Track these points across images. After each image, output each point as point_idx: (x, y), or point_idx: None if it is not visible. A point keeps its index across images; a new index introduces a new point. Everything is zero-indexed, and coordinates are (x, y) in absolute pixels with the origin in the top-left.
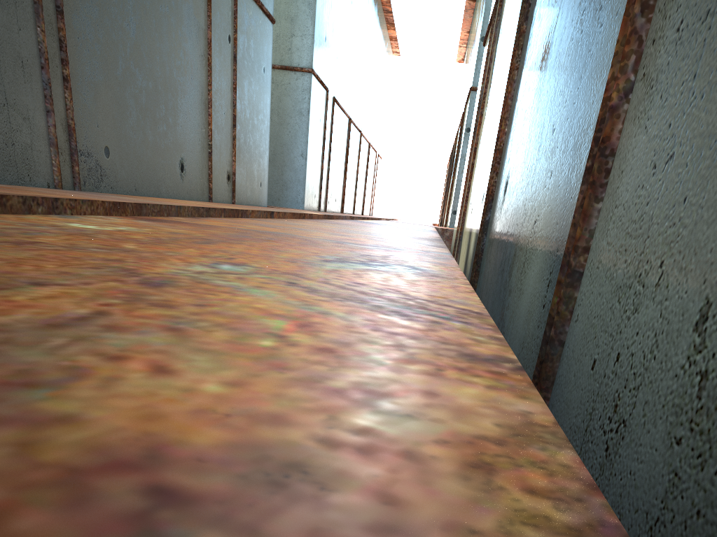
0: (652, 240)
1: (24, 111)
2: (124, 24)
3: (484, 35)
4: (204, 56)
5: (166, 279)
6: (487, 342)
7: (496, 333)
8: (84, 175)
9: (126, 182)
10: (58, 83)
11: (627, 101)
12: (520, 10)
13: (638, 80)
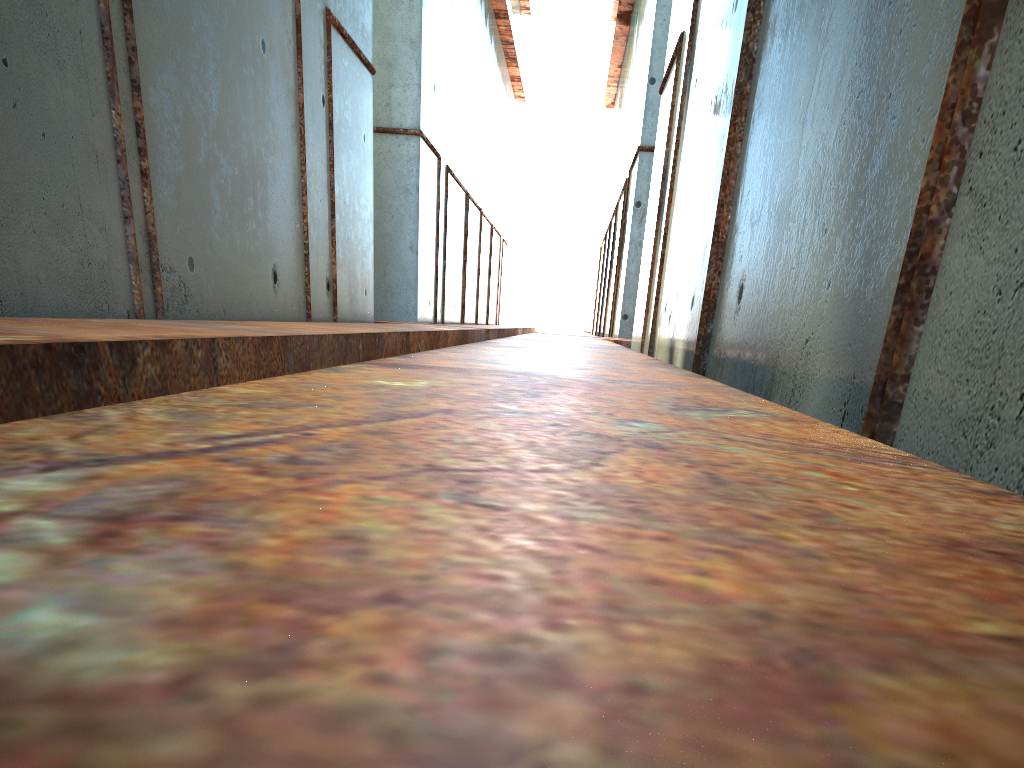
0: (1006, 370)
1: (100, 220)
2: (206, 95)
3: (654, 75)
4: (295, 127)
5: (646, 441)
6: (969, 481)
7: (960, 474)
8: (167, 297)
9: (213, 302)
10: (136, 180)
11: (949, 215)
12: (738, 64)
13: (963, 193)
